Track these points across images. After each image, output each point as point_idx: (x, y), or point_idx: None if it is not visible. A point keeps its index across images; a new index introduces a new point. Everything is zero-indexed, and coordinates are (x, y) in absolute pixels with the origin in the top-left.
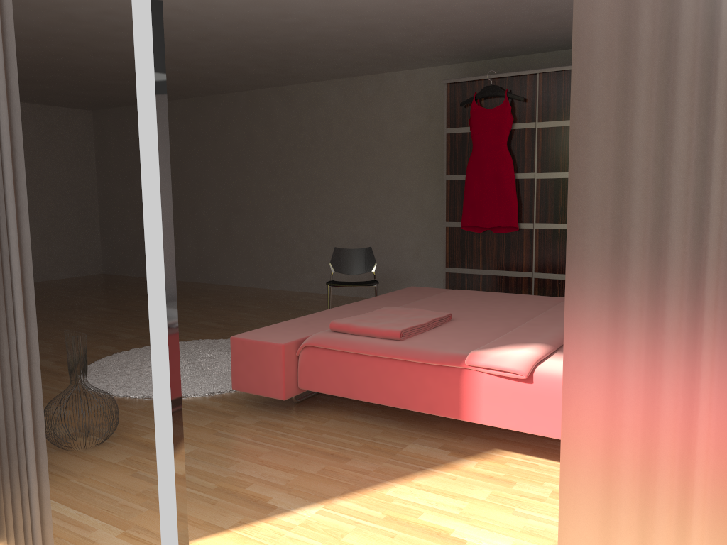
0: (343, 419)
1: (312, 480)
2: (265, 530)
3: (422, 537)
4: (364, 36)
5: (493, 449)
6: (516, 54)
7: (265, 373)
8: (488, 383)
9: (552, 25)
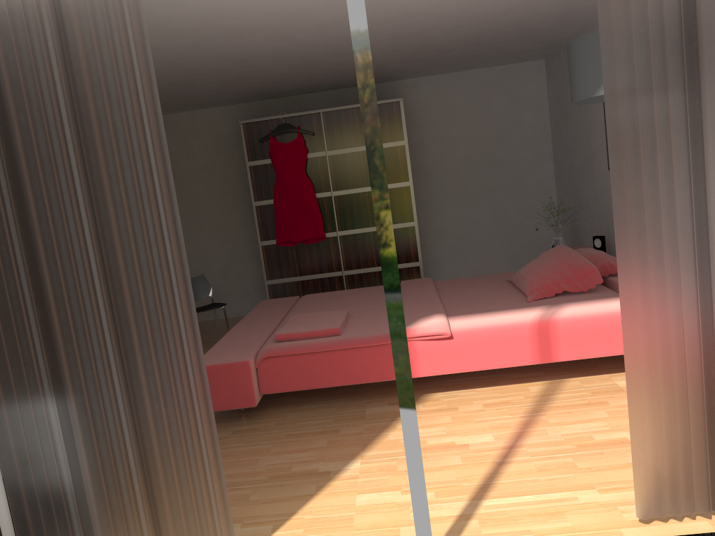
0: (297, 410)
1: (330, 449)
2: (342, 484)
3: (442, 451)
4: (178, 88)
5: (422, 395)
6: (289, 95)
7: (234, 389)
8: (423, 347)
9: (333, 75)
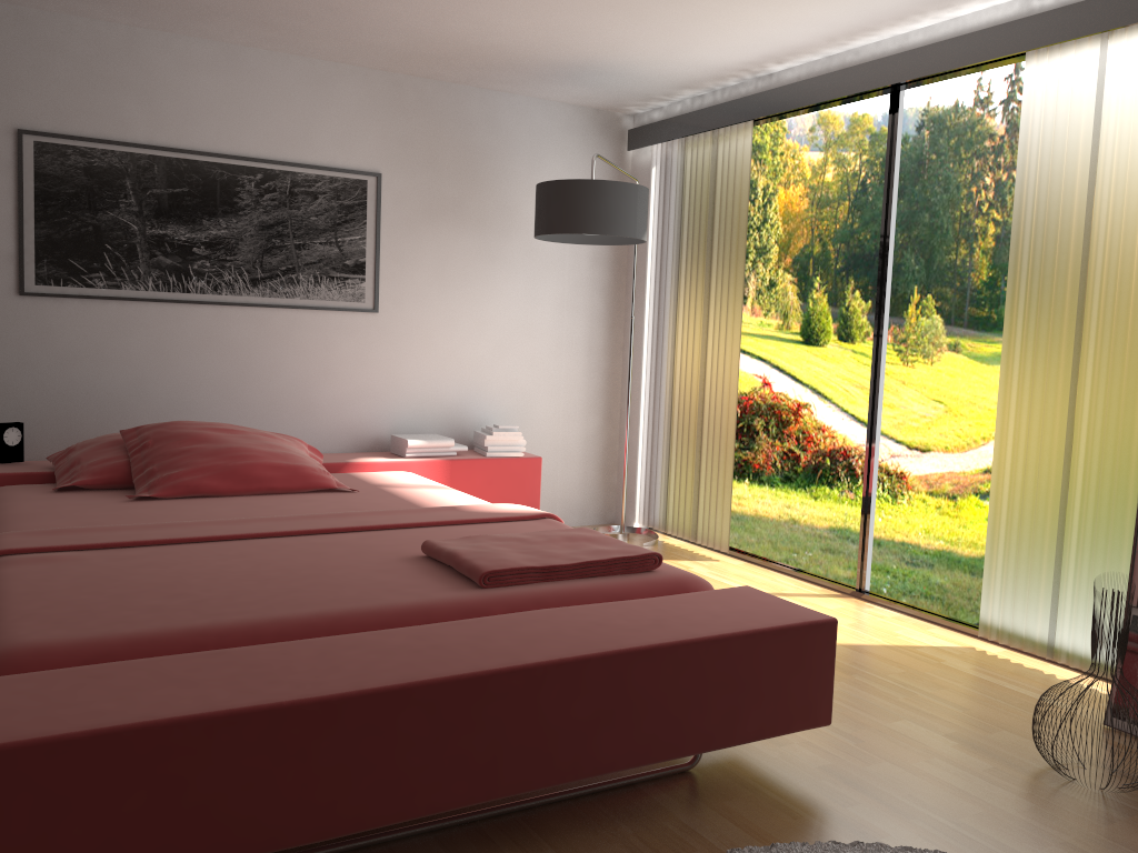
0: None
1: None
2: None
3: None
4: None
5: None
6: None
7: None
8: None
9: None
